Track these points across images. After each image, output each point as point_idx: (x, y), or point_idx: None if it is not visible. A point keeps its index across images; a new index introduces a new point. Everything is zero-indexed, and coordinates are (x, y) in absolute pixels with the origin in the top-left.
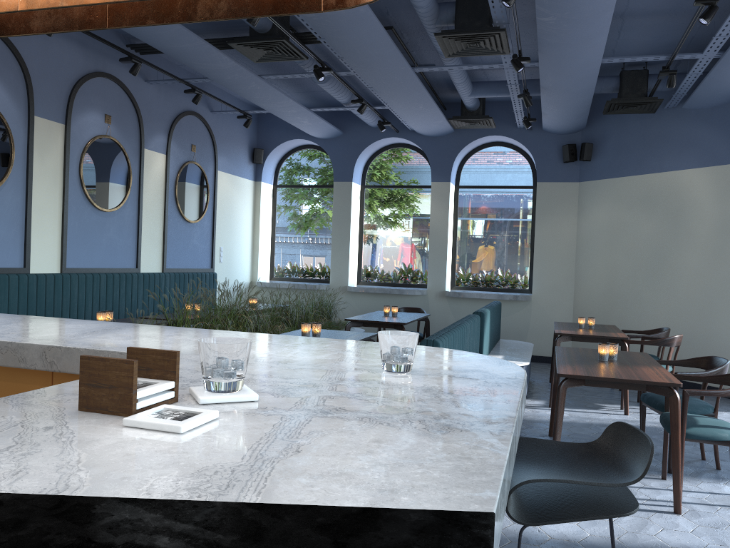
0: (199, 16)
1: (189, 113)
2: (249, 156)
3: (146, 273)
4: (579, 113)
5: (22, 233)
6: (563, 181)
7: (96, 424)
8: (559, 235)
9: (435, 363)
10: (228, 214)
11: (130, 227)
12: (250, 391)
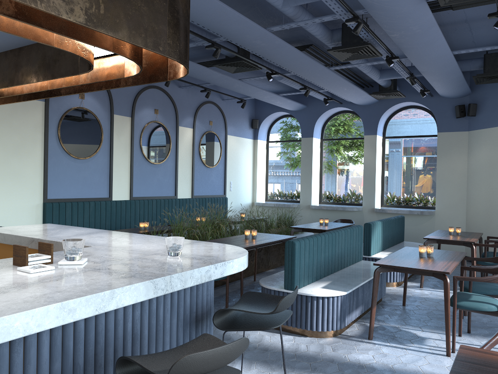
0: (121, 85)
1: (207, 102)
2: (249, 124)
3: (181, 199)
4: (458, 84)
5: (108, 178)
6: (456, 131)
7: (10, 269)
8: (454, 169)
9: (205, 252)
10: (235, 161)
11: (171, 172)
12: (82, 260)
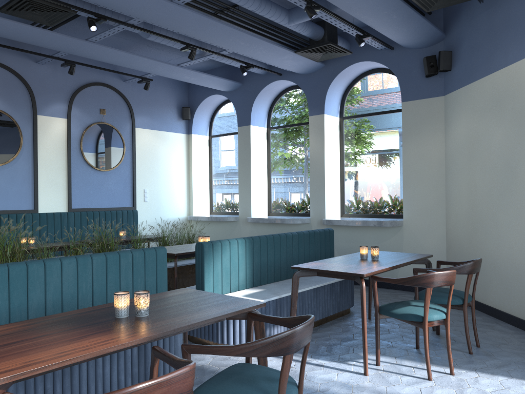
0: None
1: (94, 84)
2: (178, 114)
3: (43, 213)
4: (401, 16)
5: None
6: (428, 97)
7: None
8: (427, 156)
9: None
10: (153, 162)
11: (25, 178)
12: None
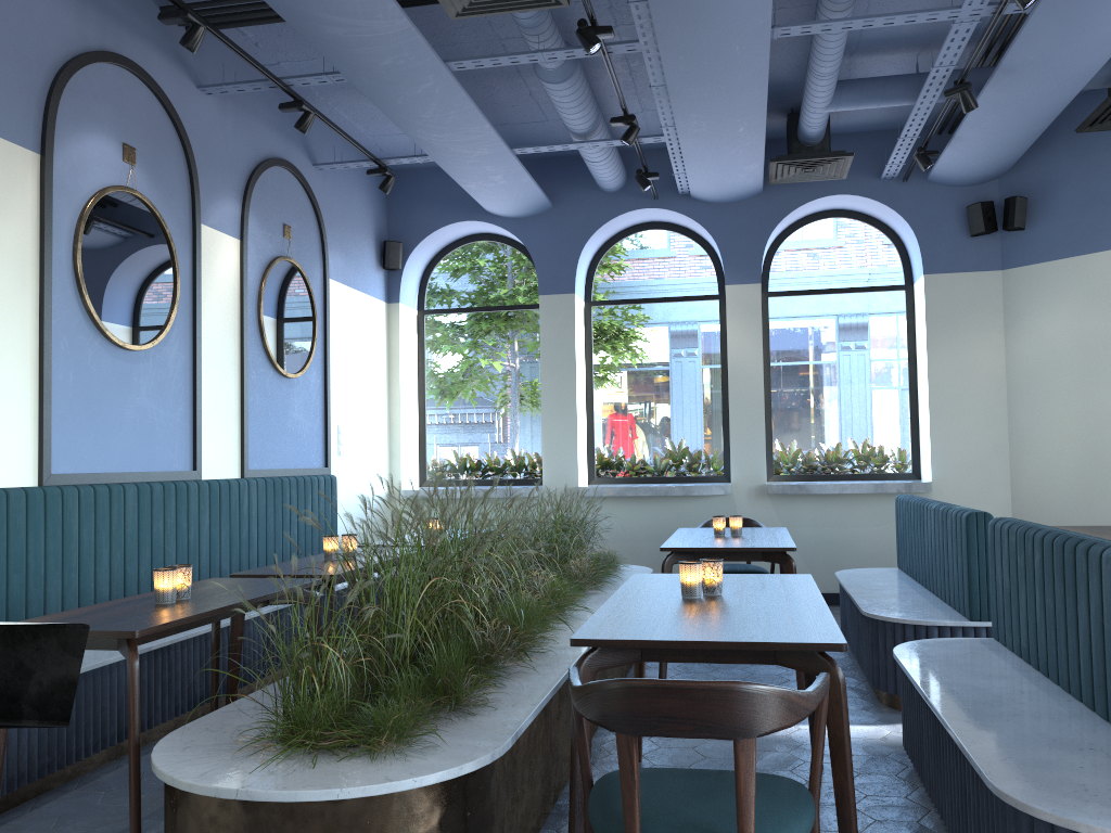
0: None
1: (277, 161)
2: (376, 256)
3: (214, 481)
4: (1031, 132)
5: None
6: (973, 270)
7: None
8: (973, 369)
9: None
10: (348, 363)
11: (180, 386)
12: None
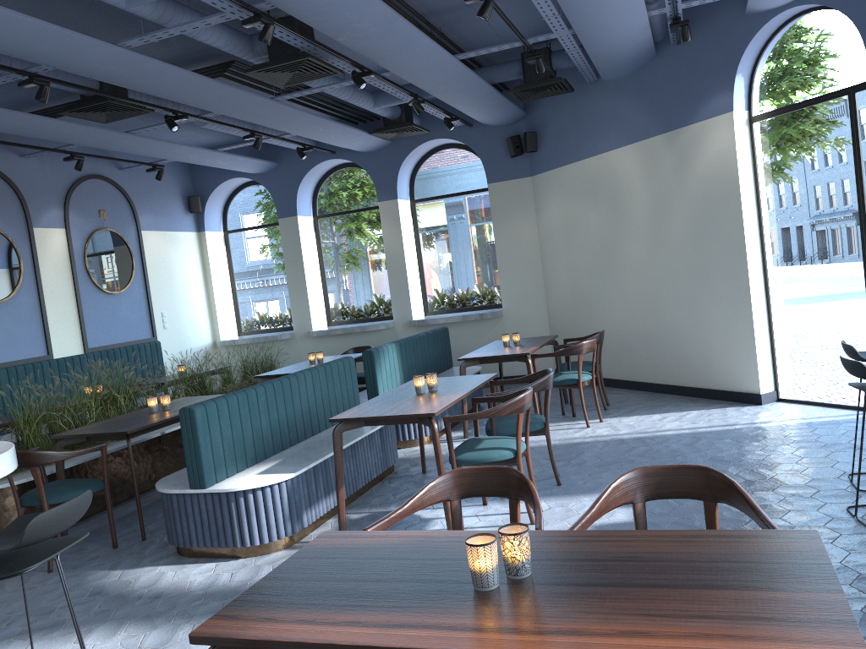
0: None
1: (88, 177)
2: (184, 206)
3: (61, 358)
4: (496, 105)
5: None
6: (515, 178)
7: None
8: (520, 239)
9: None
10: (166, 275)
11: (32, 314)
12: None
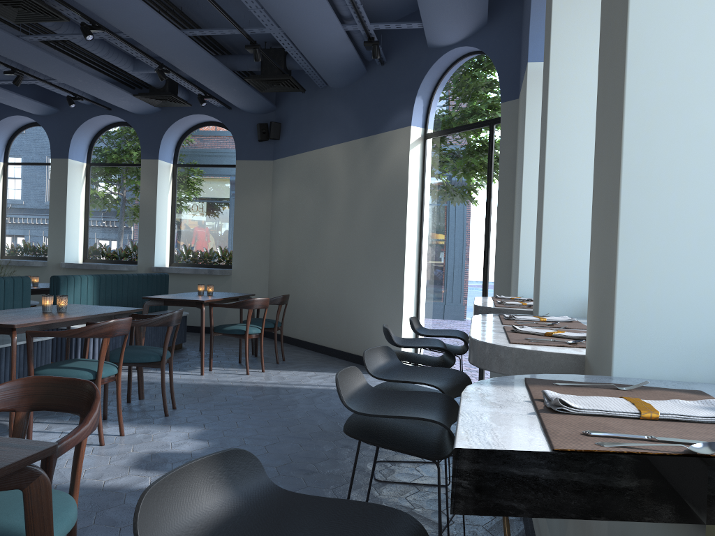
0: None
1: None
2: None
3: None
4: (240, 90)
5: None
6: (259, 159)
7: None
8: (256, 212)
9: None
10: None
11: None
12: None
